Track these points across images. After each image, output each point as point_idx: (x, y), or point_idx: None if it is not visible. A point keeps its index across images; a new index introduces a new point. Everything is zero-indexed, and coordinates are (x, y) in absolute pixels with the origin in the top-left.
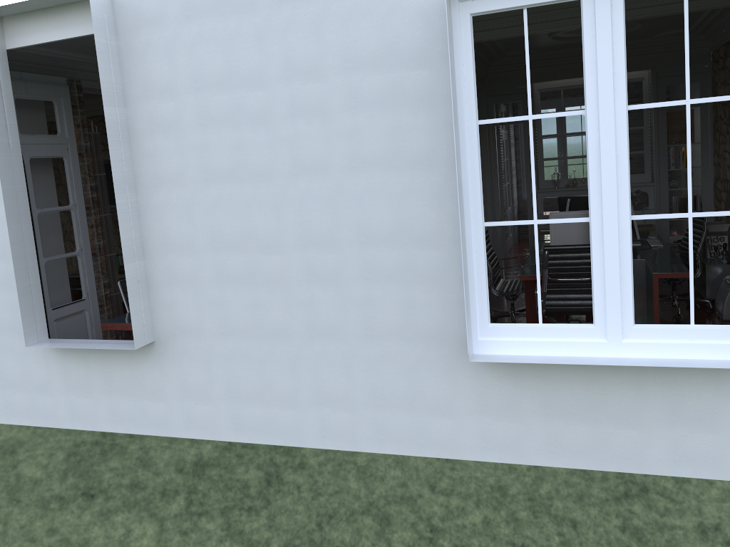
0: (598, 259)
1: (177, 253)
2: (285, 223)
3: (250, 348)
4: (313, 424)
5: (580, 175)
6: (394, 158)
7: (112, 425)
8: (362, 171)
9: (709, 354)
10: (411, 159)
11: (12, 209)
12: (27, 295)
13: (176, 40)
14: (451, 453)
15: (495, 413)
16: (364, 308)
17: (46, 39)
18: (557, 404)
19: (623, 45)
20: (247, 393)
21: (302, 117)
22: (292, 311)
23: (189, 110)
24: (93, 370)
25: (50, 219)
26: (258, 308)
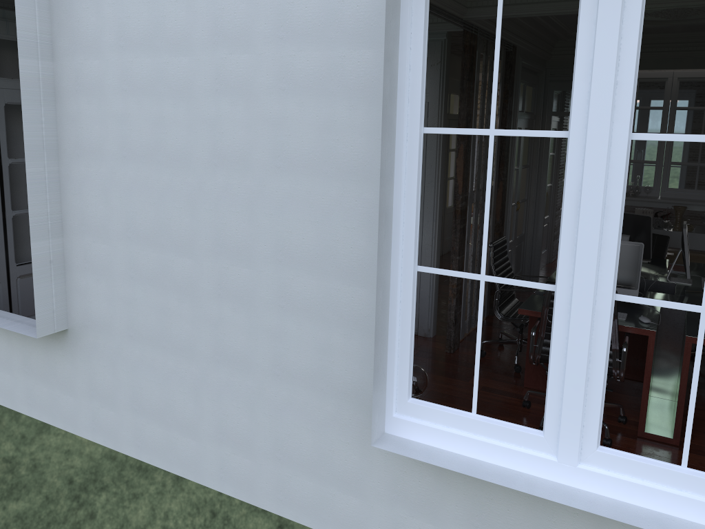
0: (560, 346)
1: (93, 236)
2: (200, 222)
3: (156, 359)
4: (212, 462)
5: (645, 183)
6: (324, 162)
7: (27, 408)
8: (286, 172)
9: (702, 516)
10: (343, 167)
11: None
12: None
13: None
14: None
15: (411, 506)
16: (275, 341)
17: None
18: (488, 517)
19: (636, 40)
20: (149, 408)
21: (226, 95)
22: (200, 327)
23: (113, 71)
24: (14, 346)
25: None
26: (166, 315)
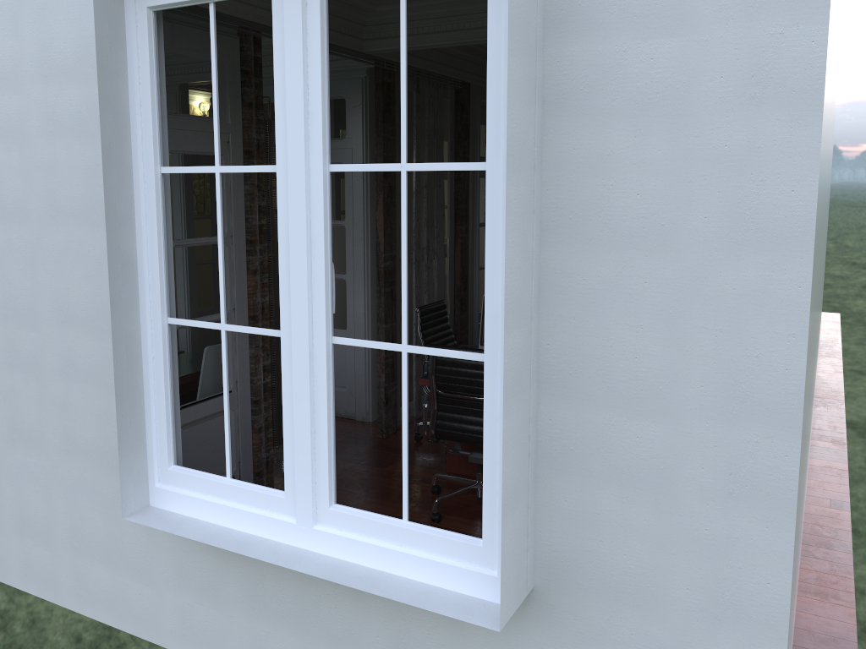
0: (289, 397)
1: None
2: None
3: None
4: (16, 557)
5: None
6: (92, 209)
7: None
8: (60, 223)
9: (418, 572)
10: None
11: None
12: None
13: None
14: (151, 634)
15: (196, 591)
16: (64, 412)
17: None
18: (263, 597)
19: (320, 68)
20: None
21: (2, 141)
22: None
23: None
24: None
25: None
26: None
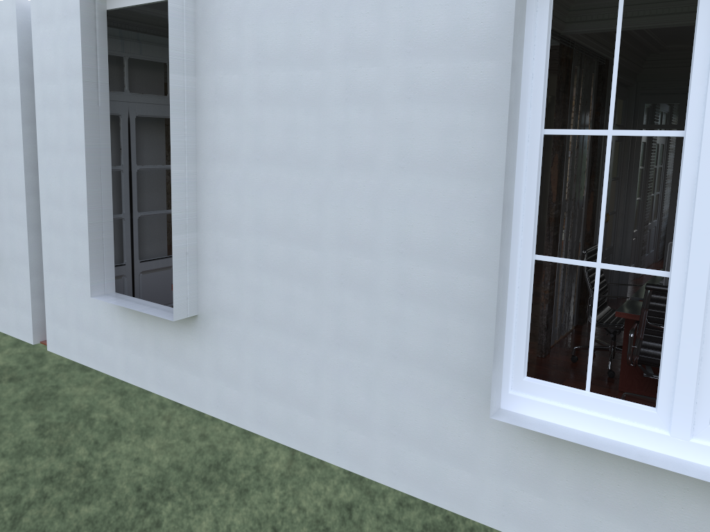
0: (673, 328)
1: (225, 231)
2: (326, 217)
3: (279, 342)
4: (329, 437)
5: None
6: (445, 162)
7: (156, 387)
8: (409, 172)
9: None
10: (464, 166)
11: (93, 165)
12: (98, 249)
13: (245, 9)
14: (466, 511)
15: (521, 480)
16: (394, 325)
17: (138, 1)
18: (598, 492)
19: None
20: (271, 387)
21: (355, 104)
22: (322, 313)
23: (250, 84)
24: (146, 331)
25: (156, 175)
26: (291, 302)
